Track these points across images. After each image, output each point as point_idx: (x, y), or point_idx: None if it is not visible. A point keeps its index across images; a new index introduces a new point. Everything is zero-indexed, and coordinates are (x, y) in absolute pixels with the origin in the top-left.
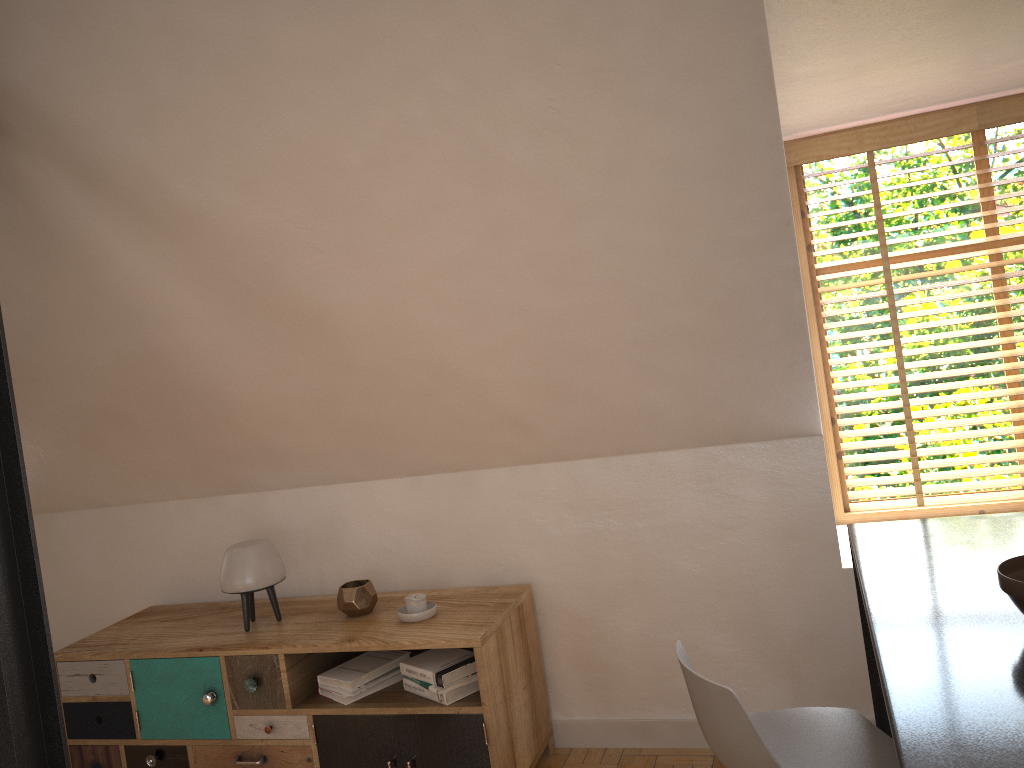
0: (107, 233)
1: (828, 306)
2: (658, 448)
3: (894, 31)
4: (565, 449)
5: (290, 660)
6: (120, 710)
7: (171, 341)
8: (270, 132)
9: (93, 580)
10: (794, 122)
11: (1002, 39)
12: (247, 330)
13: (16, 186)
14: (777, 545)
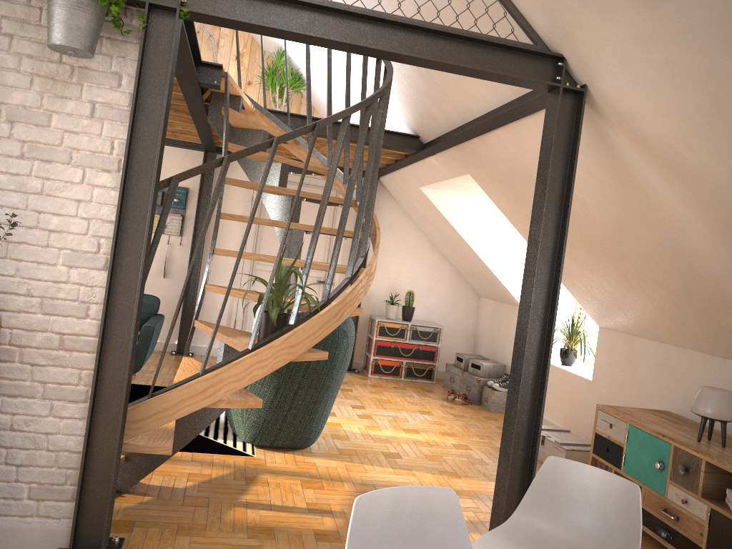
0: (650, 174)
1: None
2: None
3: None
4: None
5: (709, 467)
6: (617, 450)
7: (687, 244)
8: (727, 122)
9: (644, 383)
10: None
11: None
12: (728, 246)
13: (609, 145)
14: None
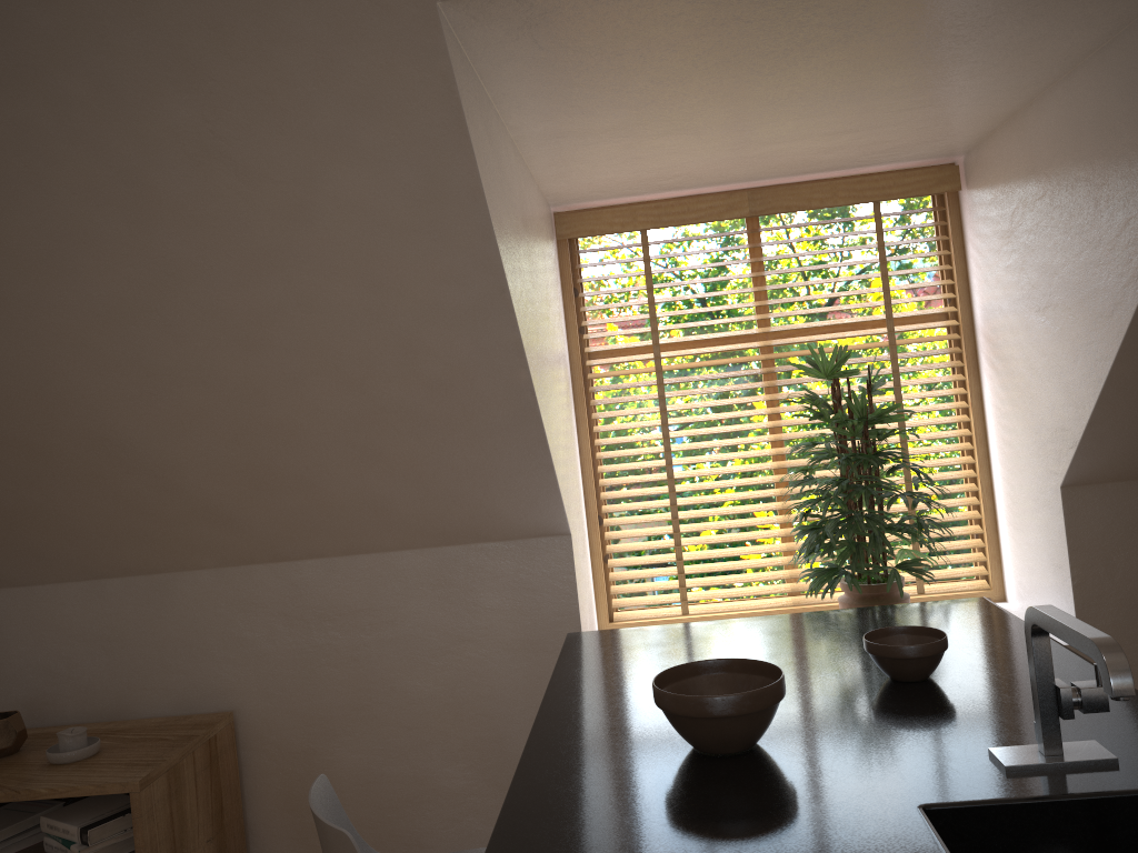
0: None
1: (600, 394)
2: (391, 547)
3: (625, 93)
4: (281, 547)
5: None
6: None
7: None
8: None
9: None
10: (560, 190)
11: (746, 118)
12: None
13: None
14: (519, 659)
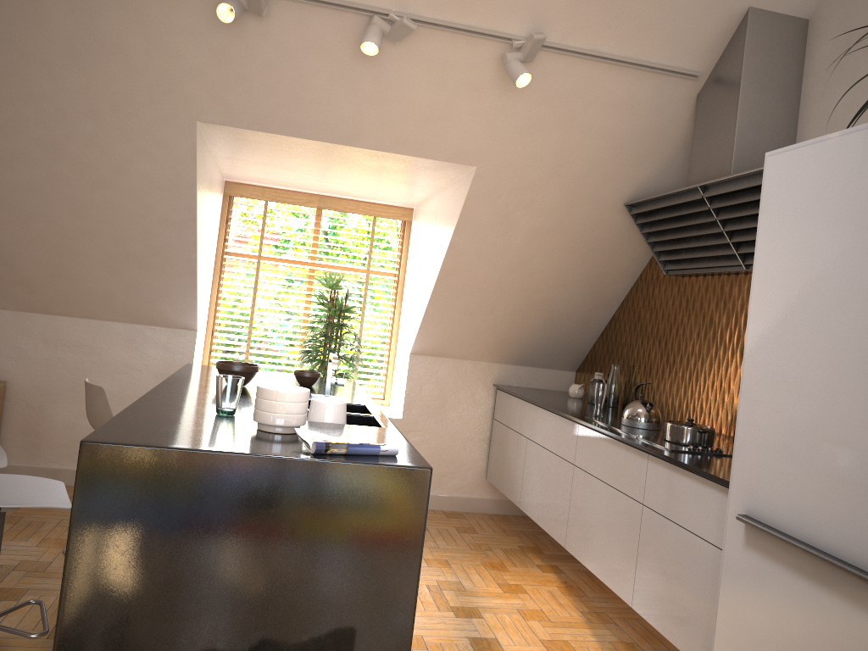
0: None
1: (227, 273)
2: (108, 319)
3: (262, 155)
4: (53, 307)
5: None
6: None
7: None
8: None
9: None
10: (230, 174)
11: (314, 173)
12: None
13: None
14: (159, 382)
